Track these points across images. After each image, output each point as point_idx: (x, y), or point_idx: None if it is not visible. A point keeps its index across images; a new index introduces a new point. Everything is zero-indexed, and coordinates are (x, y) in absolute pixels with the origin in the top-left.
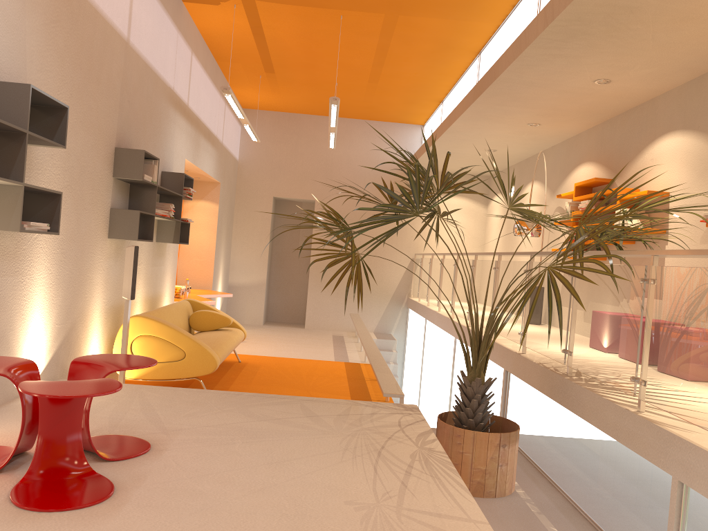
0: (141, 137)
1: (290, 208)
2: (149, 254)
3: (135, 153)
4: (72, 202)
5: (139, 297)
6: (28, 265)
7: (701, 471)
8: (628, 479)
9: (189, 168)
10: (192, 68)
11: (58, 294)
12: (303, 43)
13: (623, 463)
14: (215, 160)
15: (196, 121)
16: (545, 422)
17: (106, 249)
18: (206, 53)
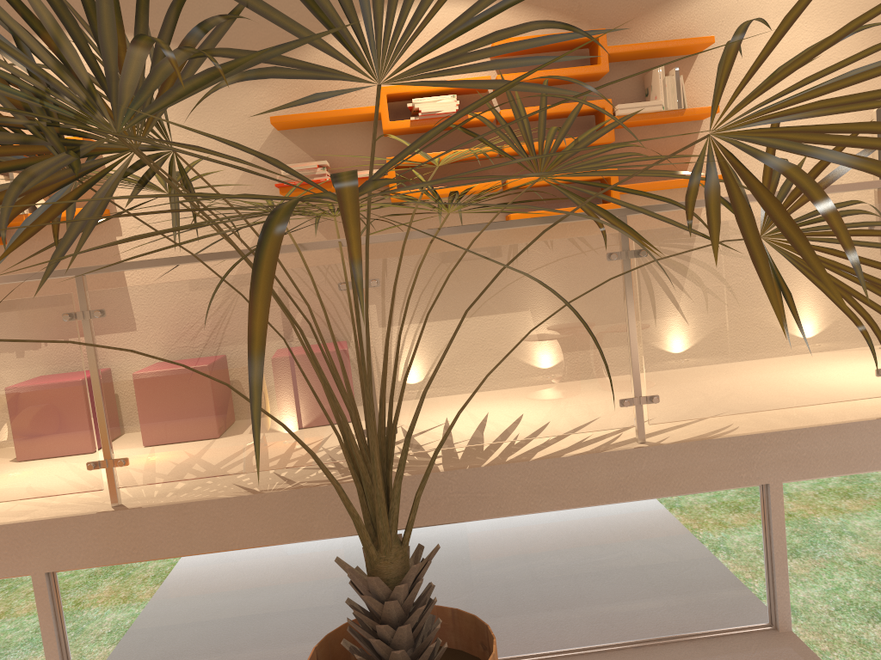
0: None
1: None
2: None
3: None
4: None
5: None
6: None
7: (822, 451)
8: (650, 541)
9: None
10: None
11: None
12: None
13: (631, 526)
14: None
15: None
16: (320, 589)
17: None
18: None
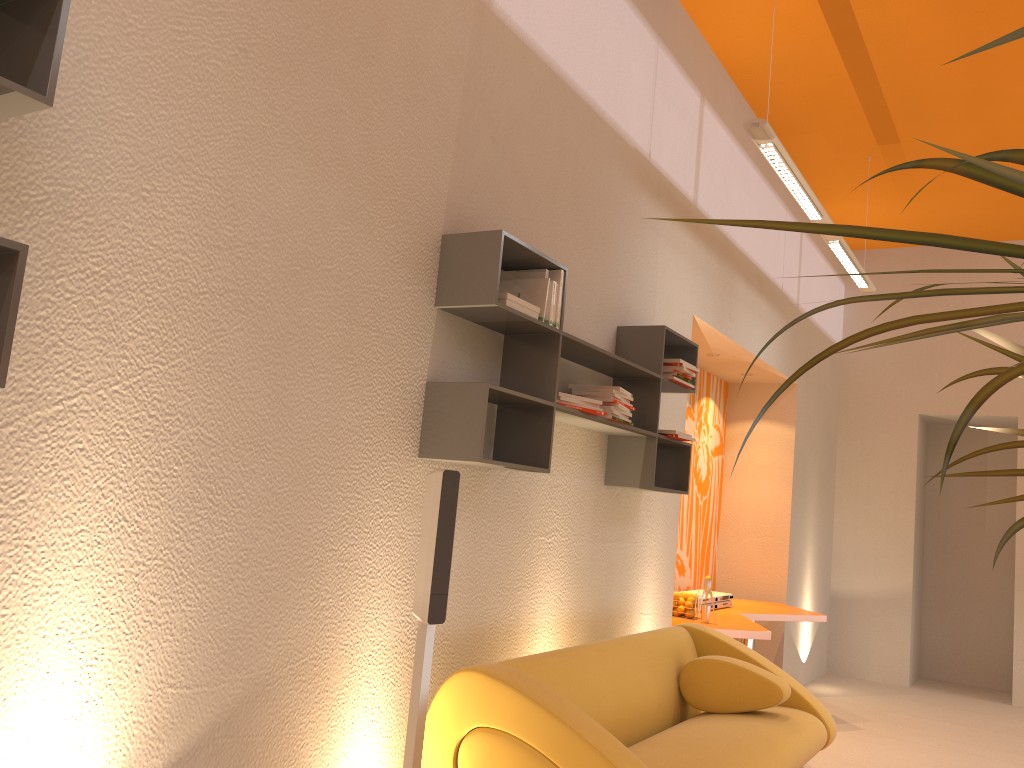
0: (542, 235)
1: (960, 439)
2: (582, 511)
3: (481, 242)
4: (250, 342)
5: (548, 614)
6: (3, 501)
7: None
8: None
9: (717, 346)
10: (704, 131)
11: (179, 596)
12: (956, 27)
13: None
14: (780, 336)
15: (722, 243)
16: None
17: (413, 485)
18: (743, 115)
